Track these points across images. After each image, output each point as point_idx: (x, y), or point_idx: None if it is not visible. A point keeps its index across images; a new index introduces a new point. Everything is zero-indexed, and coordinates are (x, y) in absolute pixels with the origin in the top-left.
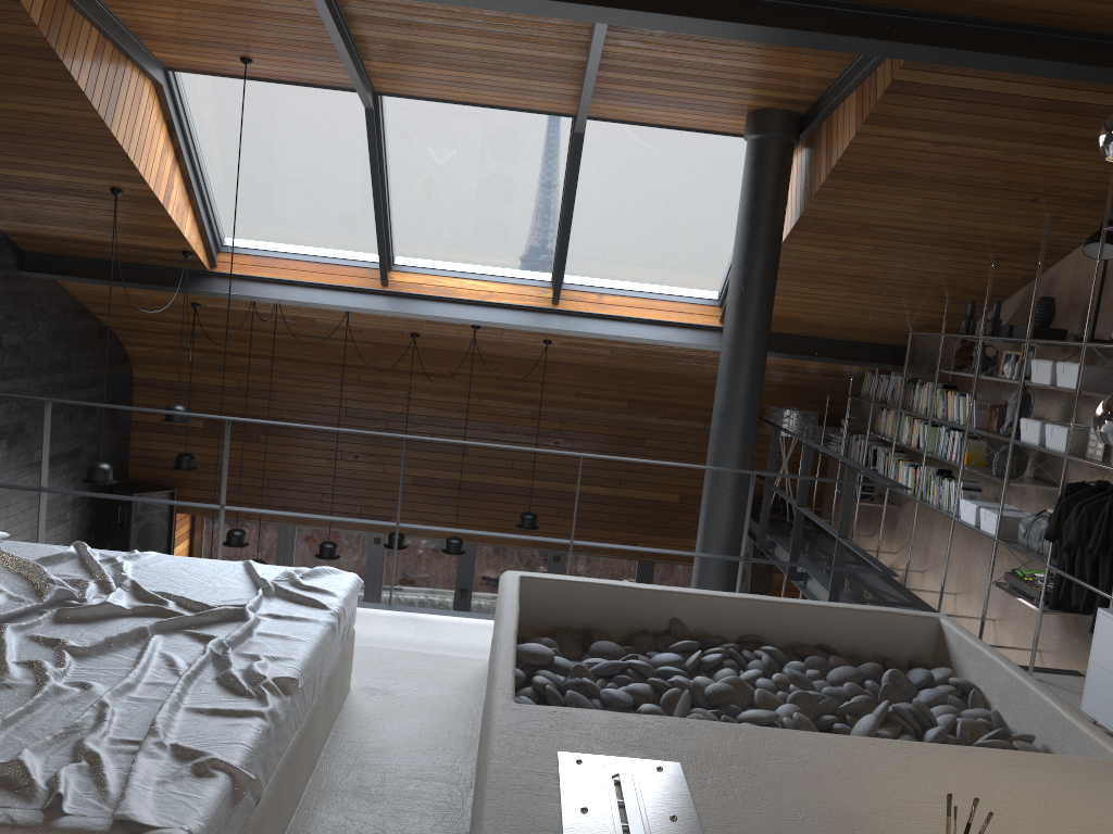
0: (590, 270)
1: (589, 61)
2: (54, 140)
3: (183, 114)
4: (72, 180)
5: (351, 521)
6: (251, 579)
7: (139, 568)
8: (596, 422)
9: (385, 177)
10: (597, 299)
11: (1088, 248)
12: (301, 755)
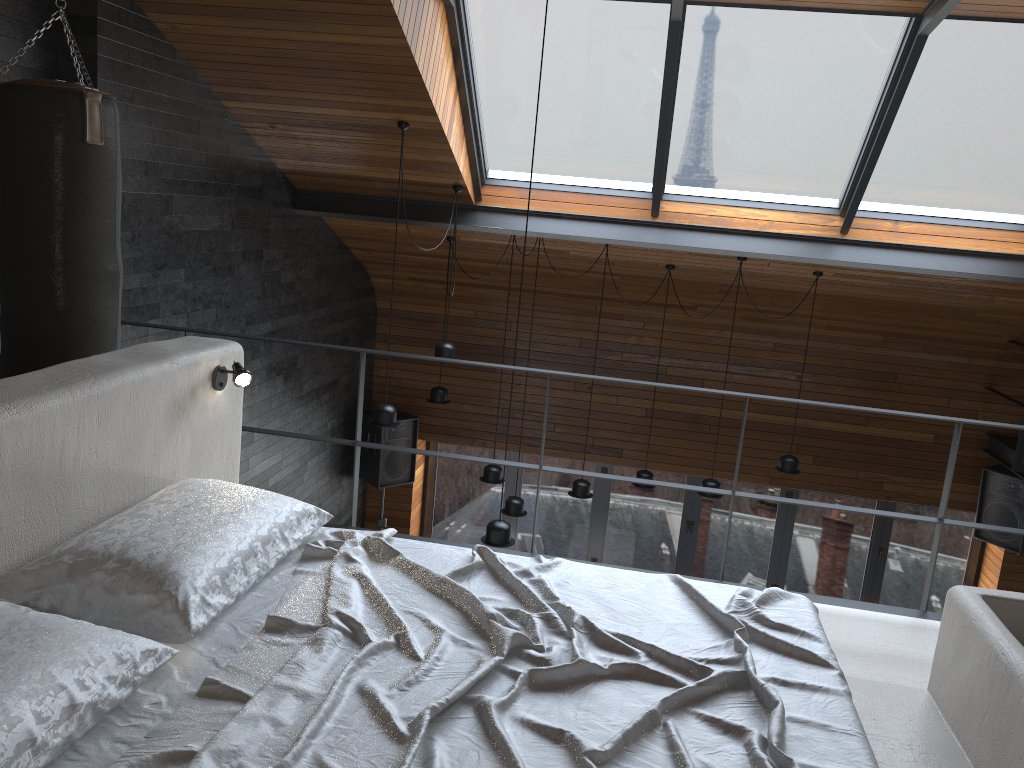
0: (886, 195)
1: None
2: (353, 73)
3: (466, 39)
4: (360, 115)
5: (682, 488)
6: (699, 607)
7: (561, 586)
8: (843, 356)
9: (673, 98)
10: (891, 227)
11: None
12: None
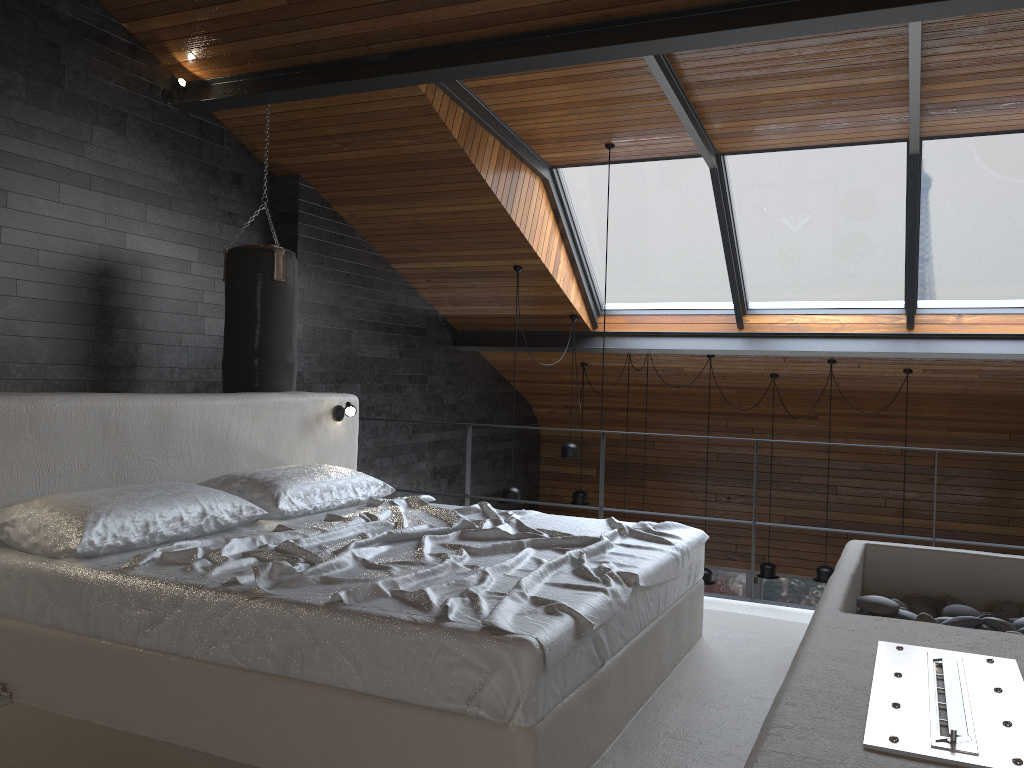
0: (945, 292)
1: (909, 73)
2: (472, 232)
3: (565, 202)
4: (486, 264)
5: (711, 519)
6: (611, 527)
7: (524, 519)
8: (973, 457)
9: (732, 229)
10: (955, 320)
11: None
12: (647, 654)
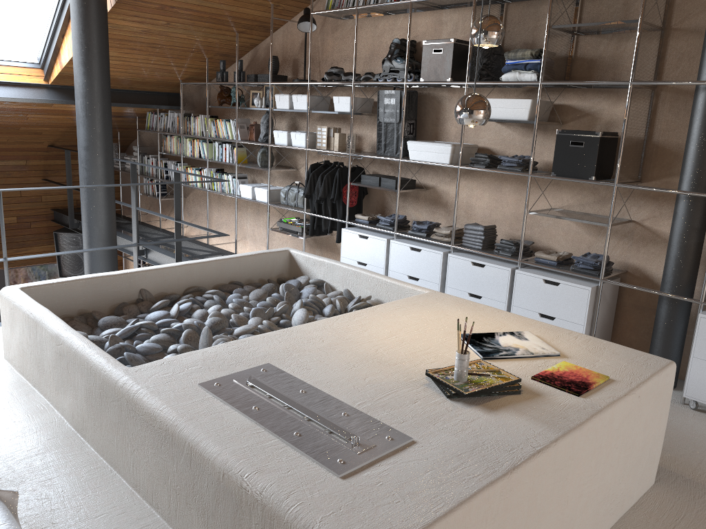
0: None
1: None
2: None
3: None
4: None
5: None
6: None
7: None
8: None
9: None
10: None
11: (299, 25)
12: None
